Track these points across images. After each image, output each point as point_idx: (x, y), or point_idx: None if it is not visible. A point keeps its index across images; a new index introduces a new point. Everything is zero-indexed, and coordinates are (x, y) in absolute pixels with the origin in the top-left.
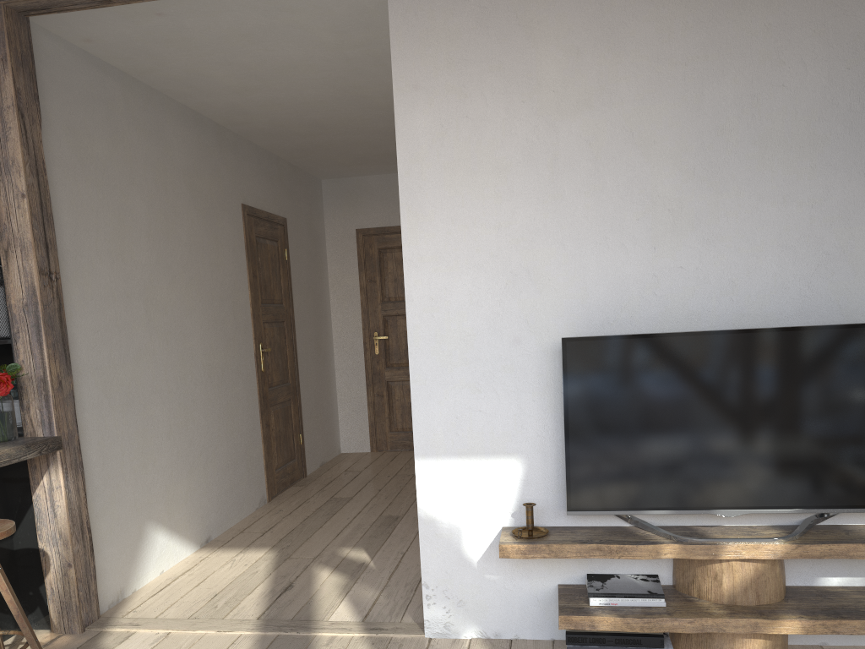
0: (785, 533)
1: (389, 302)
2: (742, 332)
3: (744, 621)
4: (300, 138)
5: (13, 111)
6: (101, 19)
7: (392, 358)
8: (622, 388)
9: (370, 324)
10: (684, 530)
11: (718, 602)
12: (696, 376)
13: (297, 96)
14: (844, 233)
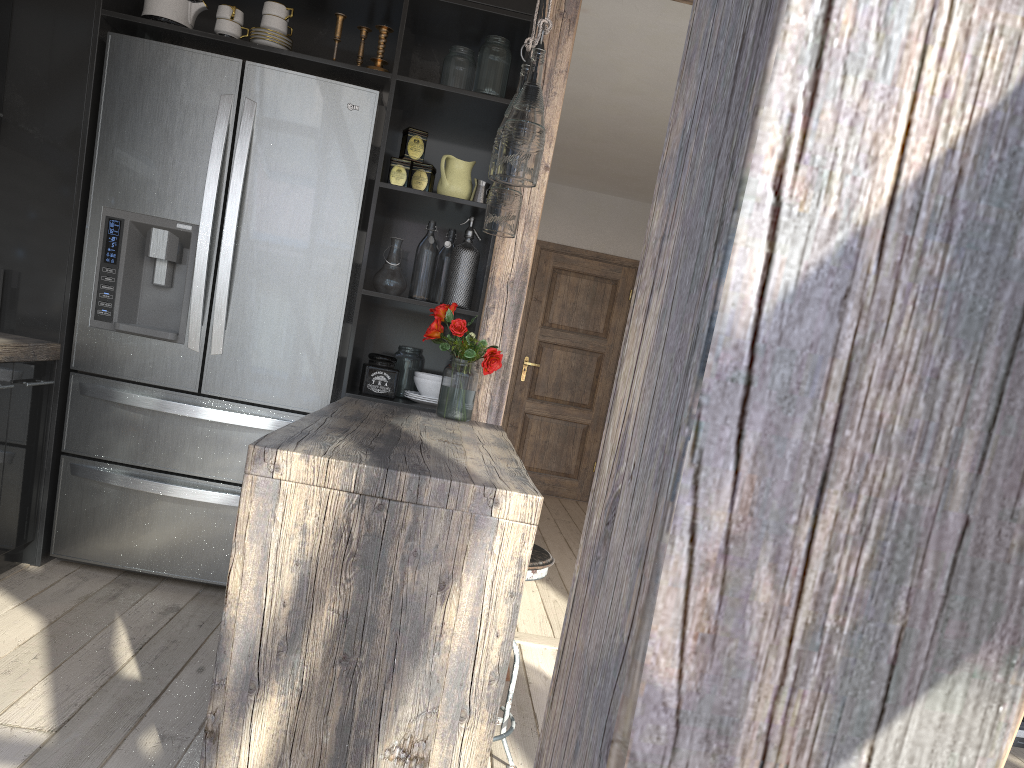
0: None
1: (550, 328)
2: None
3: None
4: (577, 138)
5: (564, 78)
6: (637, 3)
7: (537, 389)
8: None
9: (523, 346)
10: None
11: None
12: None
13: (658, 111)
14: None
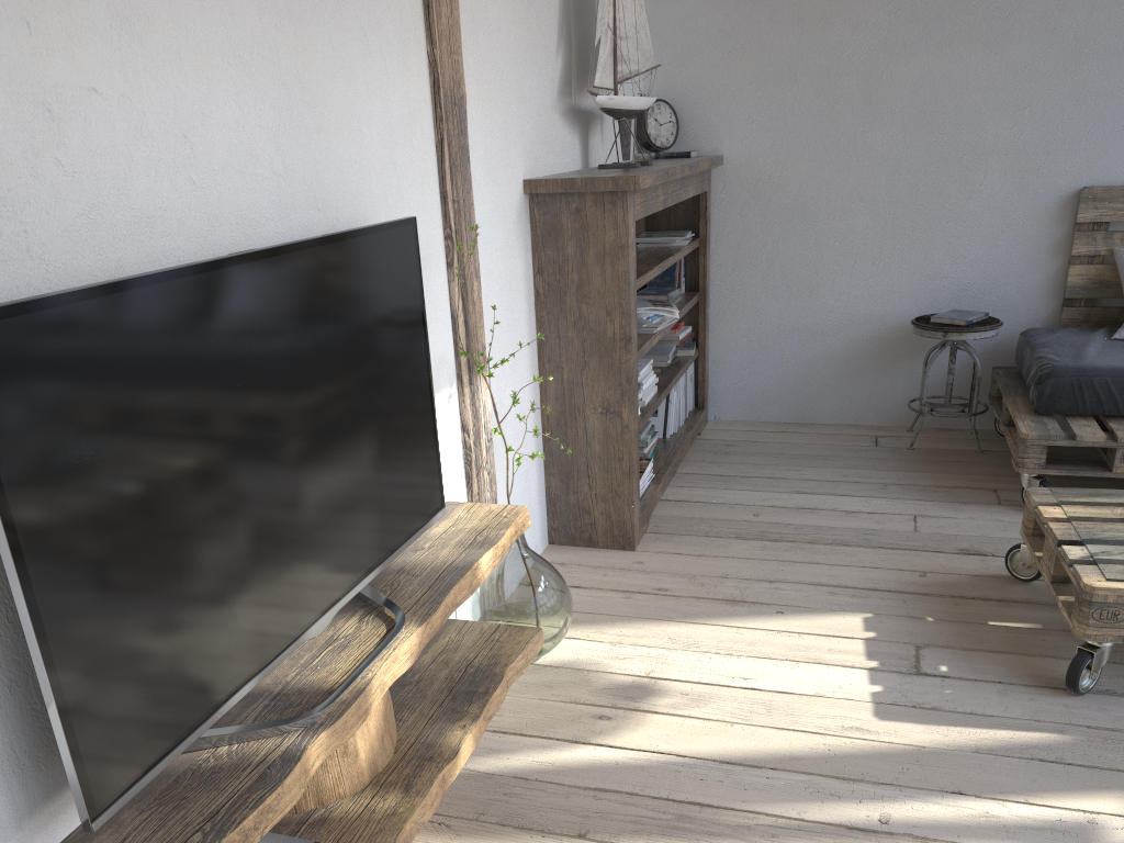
0: (368, 616)
1: None
2: (275, 254)
3: (436, 786)
4: None
5: None
6: None
7: None
8: (124, 437)
9: None
10: (253, 702)
11: (359, 789)
12: (235, 368)
13: None
14: (298, 48)
